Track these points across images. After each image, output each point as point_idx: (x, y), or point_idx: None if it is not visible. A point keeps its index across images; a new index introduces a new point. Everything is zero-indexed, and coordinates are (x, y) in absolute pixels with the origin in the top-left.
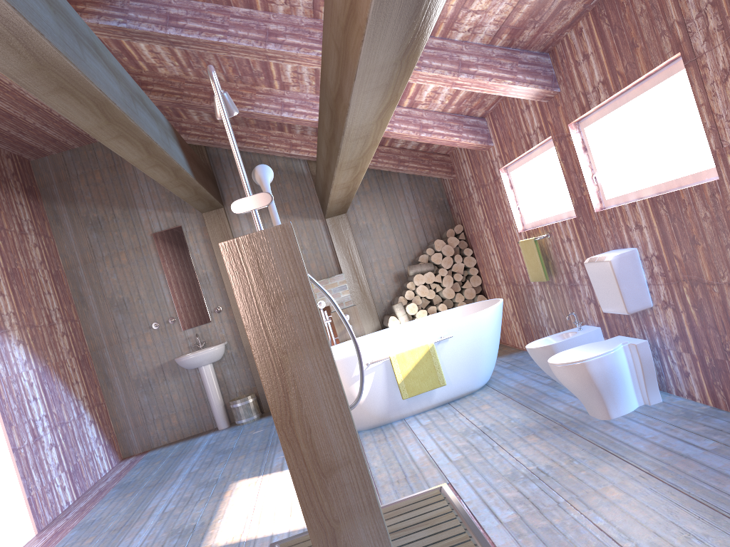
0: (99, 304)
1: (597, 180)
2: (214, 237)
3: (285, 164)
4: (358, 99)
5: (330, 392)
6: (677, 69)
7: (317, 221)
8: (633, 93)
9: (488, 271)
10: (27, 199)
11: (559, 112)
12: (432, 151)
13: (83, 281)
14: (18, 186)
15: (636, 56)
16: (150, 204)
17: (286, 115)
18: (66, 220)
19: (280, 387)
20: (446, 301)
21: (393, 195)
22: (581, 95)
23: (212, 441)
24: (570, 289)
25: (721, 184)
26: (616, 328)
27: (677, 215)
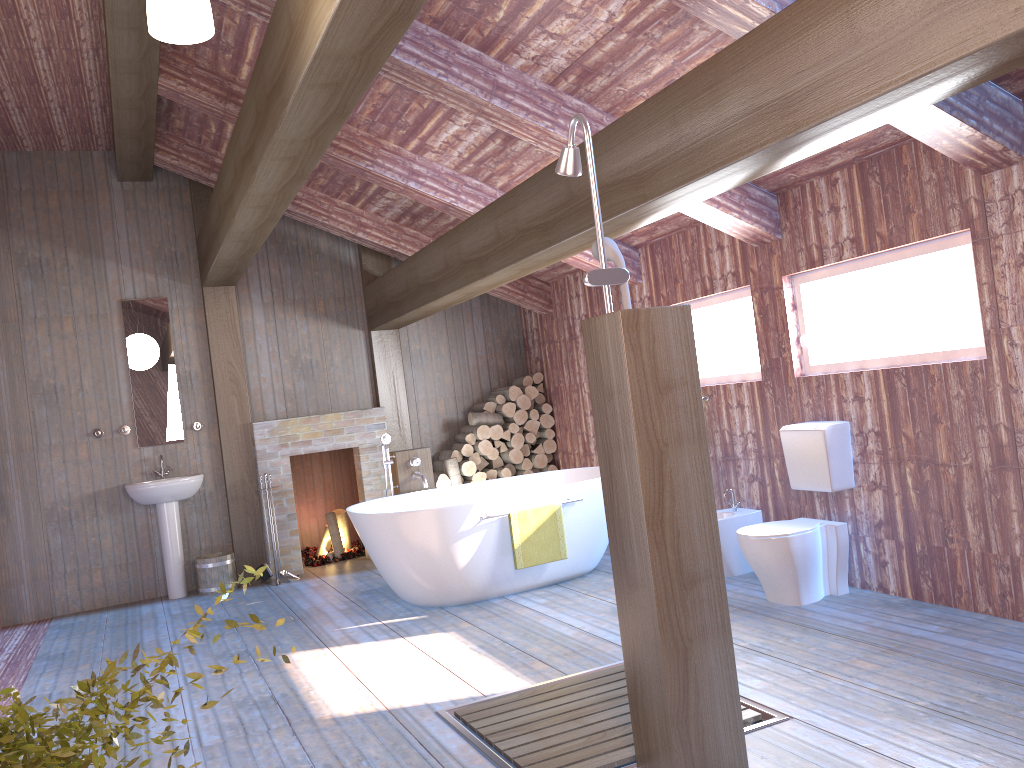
0: (14, 386)
1: (803, 343)
2: (213, 324)
3: (329, 248)
4: (677, 192)
5: (702, 496)
6: (953, 244)
7: (357, 332)
8: (885, 258)
9: (574, 436)
10: None
11: (772, 260)
12: (531, 274)
13: None
14: None
15: (909, 222)
16: (126, 257)
17: (412, 185)
18: None
19: (656, 482)
20: (508, 466)
21: (460, 319)
22: (814, 247)
23: (173, 611)
24: (724, 464)
25: (988, 364)
26: (787, 512)
27: (919, 390)
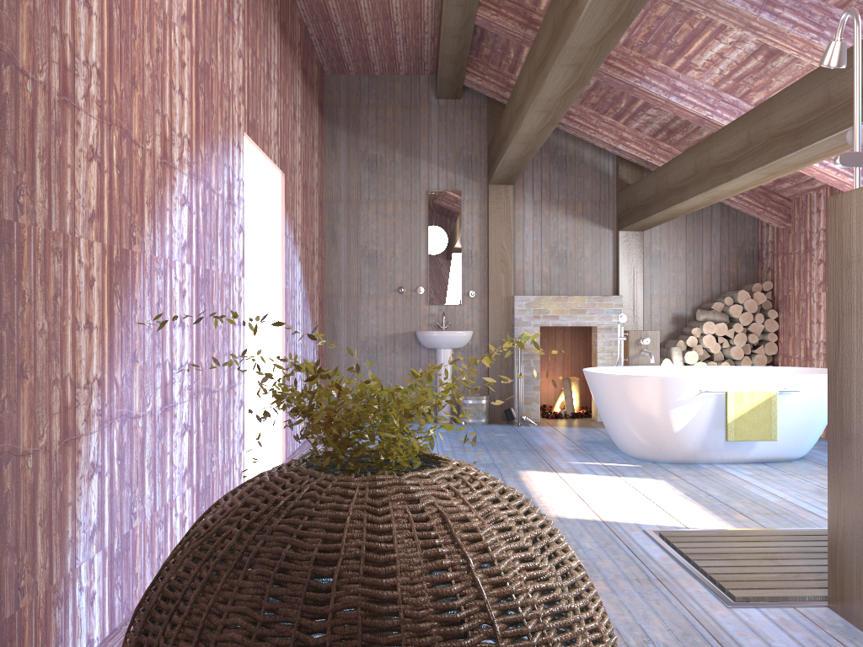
0: (349, 249)
1: None
2: (493, 214)
3: (591, 158)
4: None
5: None
6: None
7: (607, 231)
8: None
9: (797, 341)
10: (318, 114)
11: None
12: (774, 190)
13: (340, 220)
14: (317, 97)
15: None
16: (435, 158)
17: (673, 99)
18: (342, 149)
19: None
20: (728, 361)
21: (699, 228)
22: None
23: (440, 430)
24: None
25: None
26: None
27: None
